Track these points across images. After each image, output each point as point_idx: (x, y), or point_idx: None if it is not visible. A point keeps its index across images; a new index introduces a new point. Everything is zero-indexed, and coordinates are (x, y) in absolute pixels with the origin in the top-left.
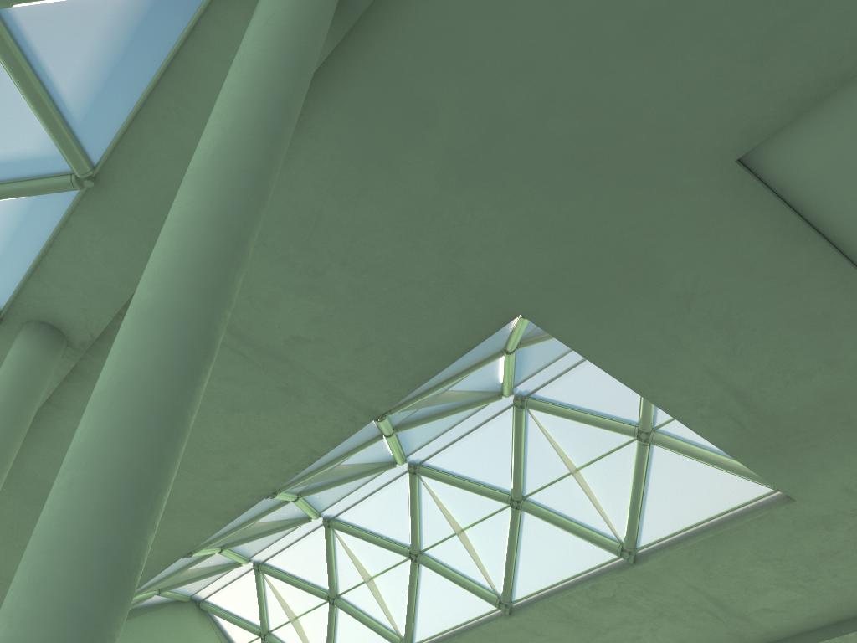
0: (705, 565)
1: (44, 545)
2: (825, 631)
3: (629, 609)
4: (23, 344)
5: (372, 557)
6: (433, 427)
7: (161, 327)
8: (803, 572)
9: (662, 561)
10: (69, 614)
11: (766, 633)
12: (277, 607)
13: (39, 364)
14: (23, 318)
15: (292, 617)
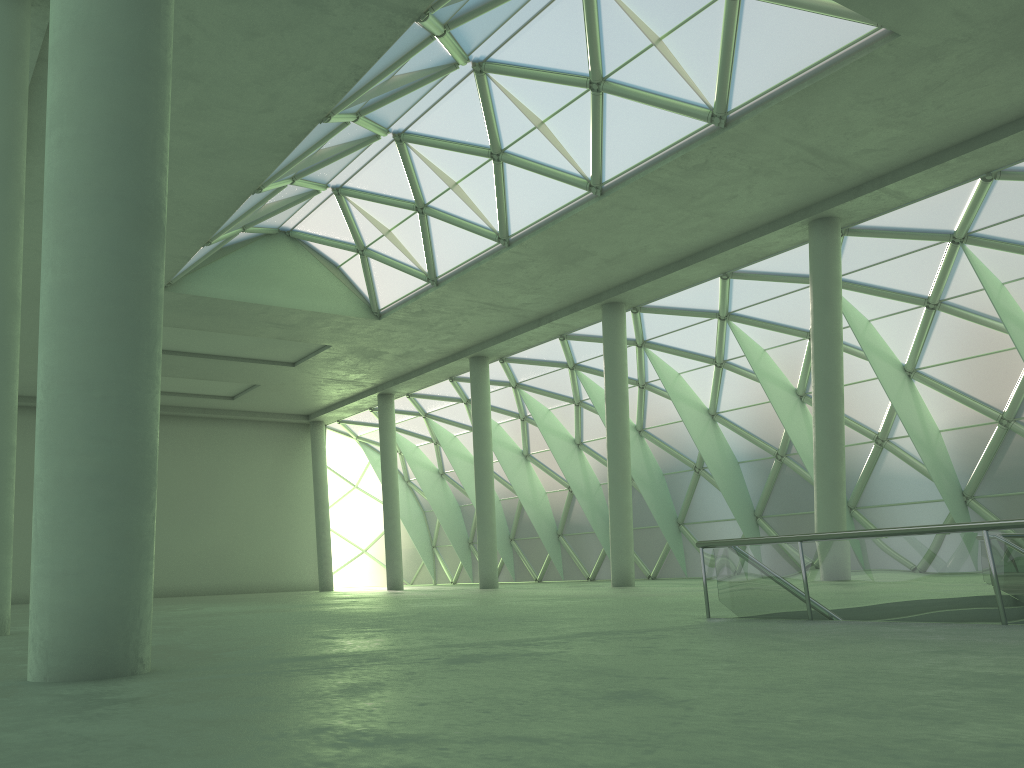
0: (801, 118)
1: (58, 201)
2: (926, 162)
3: (723, 172)
4: None
5: (452, 164)
6: (492, 18)
7: None
8: (905, 108)
9: (755, 121)
10: (106, 256)
11: (865, 173)
12: (367, 225)
13: (9, 19)
14: None
15: (385, 231)
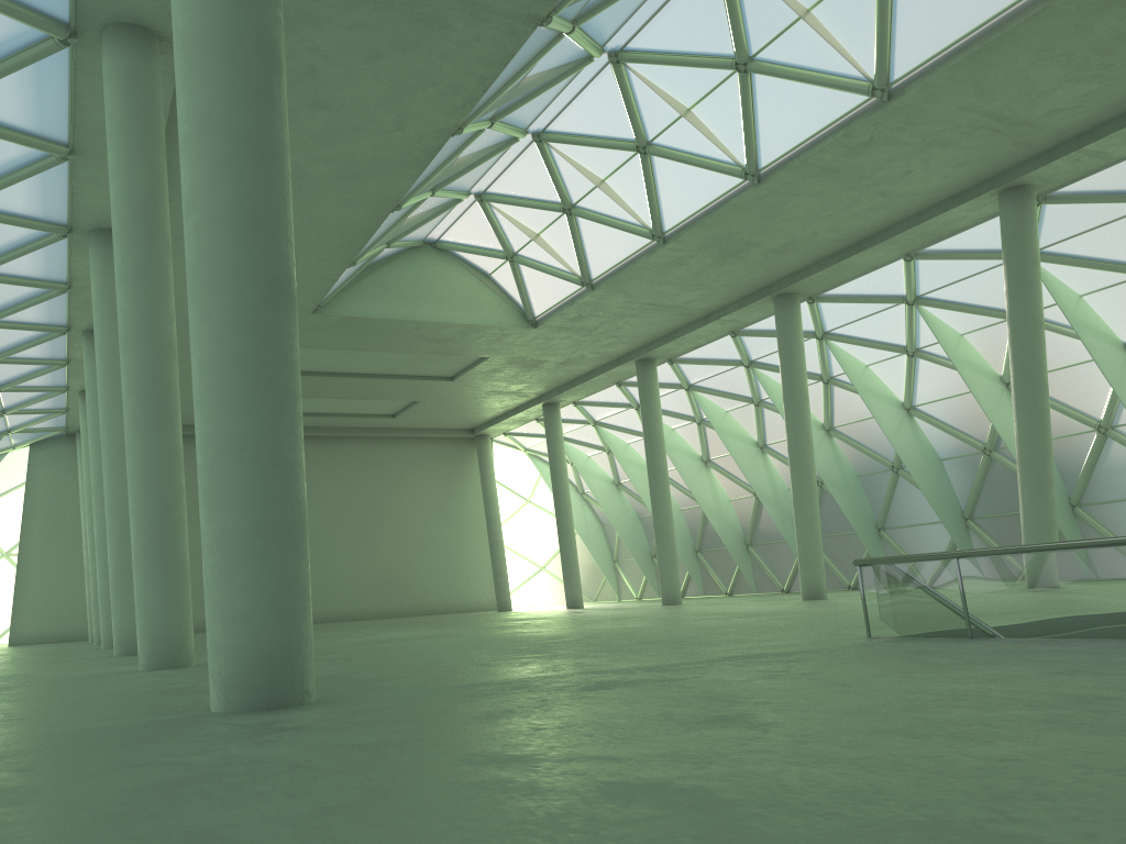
0: (975, 82)
1: (198, 282)
2: None
3: (892, 147)
4: (113, 55)
5: (597, 160)
6: (623, 6)
7: (212, 55)
8: (1096, 61)
9: (921, 90)
10: (244, 329)
11: (1058, 134)
12: (514, 230)
13: (141, 72)
14: (96, 25)
15: (533, 236)
